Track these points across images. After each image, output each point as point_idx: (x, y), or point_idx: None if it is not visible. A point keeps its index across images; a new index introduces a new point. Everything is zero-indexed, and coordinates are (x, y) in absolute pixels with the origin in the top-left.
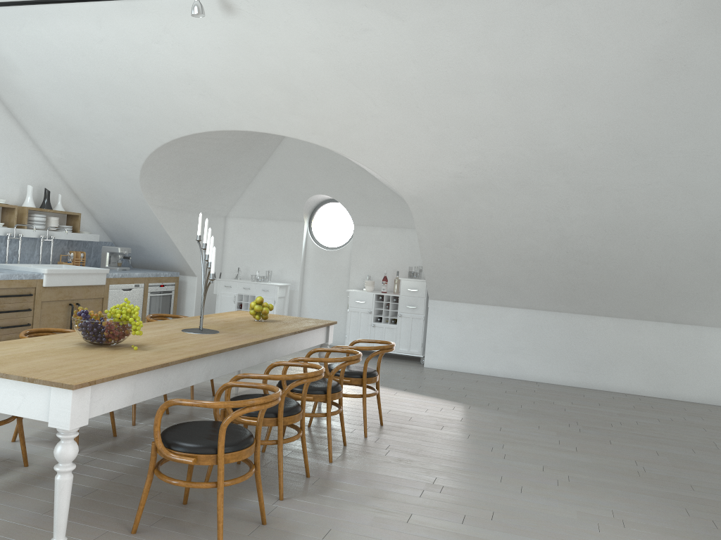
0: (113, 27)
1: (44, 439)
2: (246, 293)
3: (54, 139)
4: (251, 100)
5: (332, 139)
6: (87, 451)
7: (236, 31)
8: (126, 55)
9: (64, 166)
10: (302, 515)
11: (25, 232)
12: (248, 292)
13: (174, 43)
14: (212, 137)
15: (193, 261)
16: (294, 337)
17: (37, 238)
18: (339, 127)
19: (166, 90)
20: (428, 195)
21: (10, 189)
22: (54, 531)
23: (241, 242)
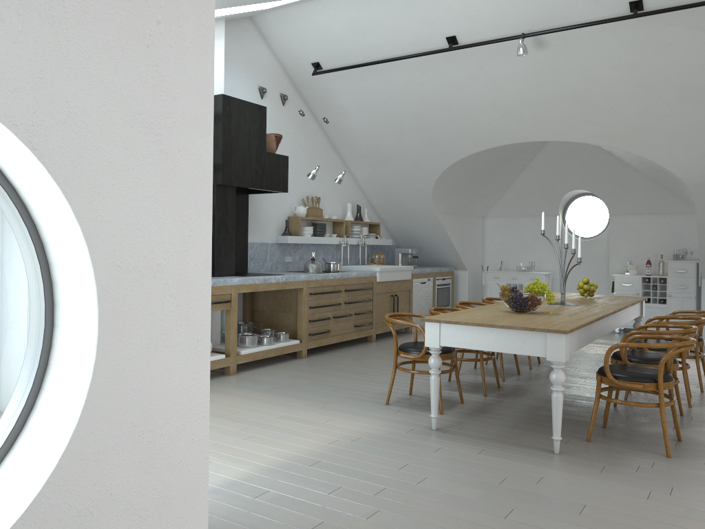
0: (435, 72)
1: (452, 388)
2: (514, 282)
3: (365, 165)
4: (547, 115)
5: (620, 140)
6: (491, 395)
7: (544, 61)
8: (441, 92)
9: (368, 185)
10: (704, 438)
11: (350, 240)
12: (515, 282)
13: (486, 78)
14: (497, 149)
15: (464, 257)
16: (628, 309)
17: (353, 245)
18: (629, 129)
19: (471, 115)
20: None
21: (336, 207)
22: (554, 431)
23: (500, 238)
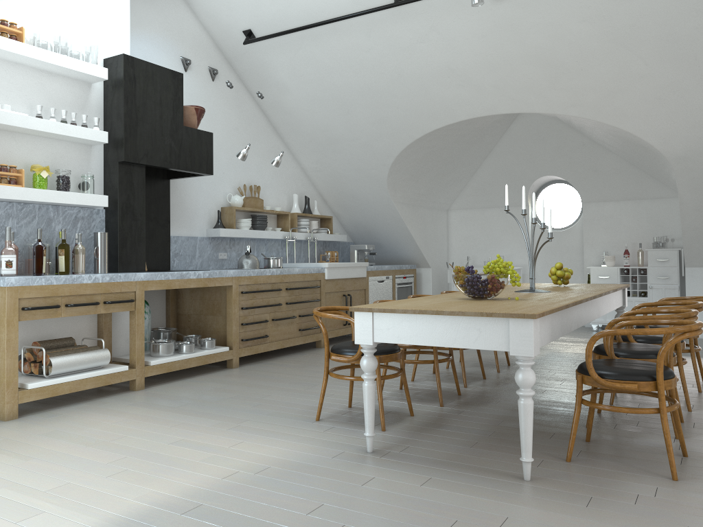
0: (381, 35)
1: (403, 398)
2: None
3: (312, 150)
4: (510, 82)
5: (593, 108)
6: (449, 405)
7: (503, 16)
8: (390, 59)
9: (318, 174)
10: None
11: (297, 235)
12: None
13: (439, 40)
14: (457, 128)
15: (427, 253)
16: (609, 296)
17: (302, 241)
18: (602, 95)
19: (424, 86)
20: (697, 153)
21: (281, 199)
22: (523, 451)
23: (465, 232)
